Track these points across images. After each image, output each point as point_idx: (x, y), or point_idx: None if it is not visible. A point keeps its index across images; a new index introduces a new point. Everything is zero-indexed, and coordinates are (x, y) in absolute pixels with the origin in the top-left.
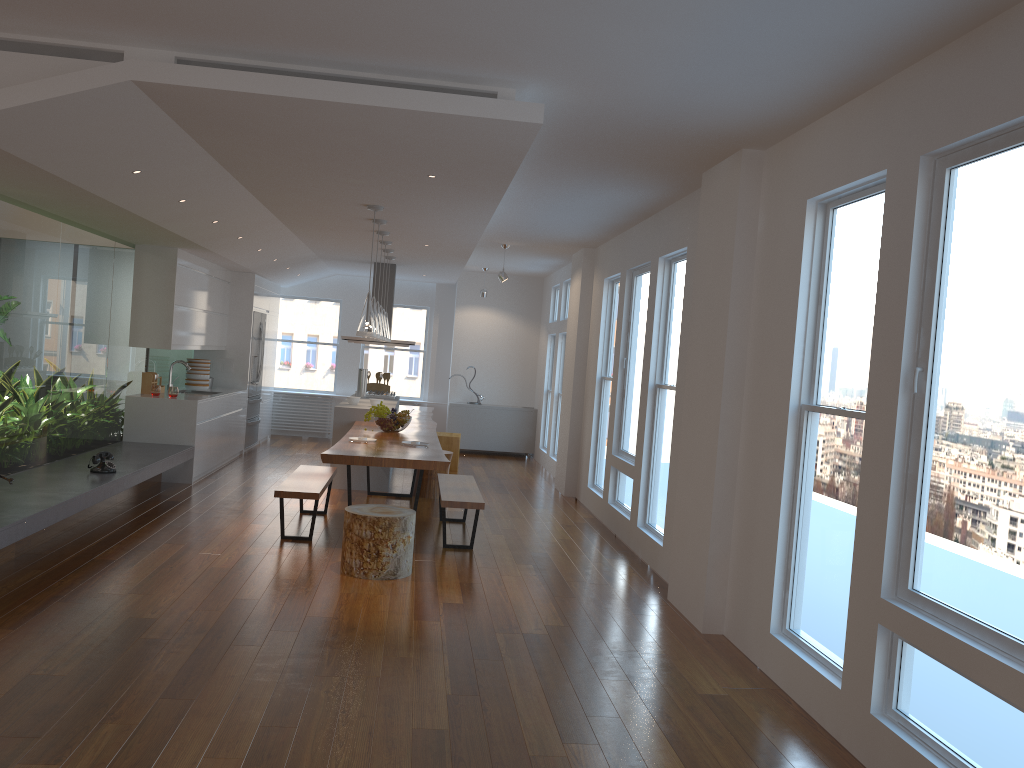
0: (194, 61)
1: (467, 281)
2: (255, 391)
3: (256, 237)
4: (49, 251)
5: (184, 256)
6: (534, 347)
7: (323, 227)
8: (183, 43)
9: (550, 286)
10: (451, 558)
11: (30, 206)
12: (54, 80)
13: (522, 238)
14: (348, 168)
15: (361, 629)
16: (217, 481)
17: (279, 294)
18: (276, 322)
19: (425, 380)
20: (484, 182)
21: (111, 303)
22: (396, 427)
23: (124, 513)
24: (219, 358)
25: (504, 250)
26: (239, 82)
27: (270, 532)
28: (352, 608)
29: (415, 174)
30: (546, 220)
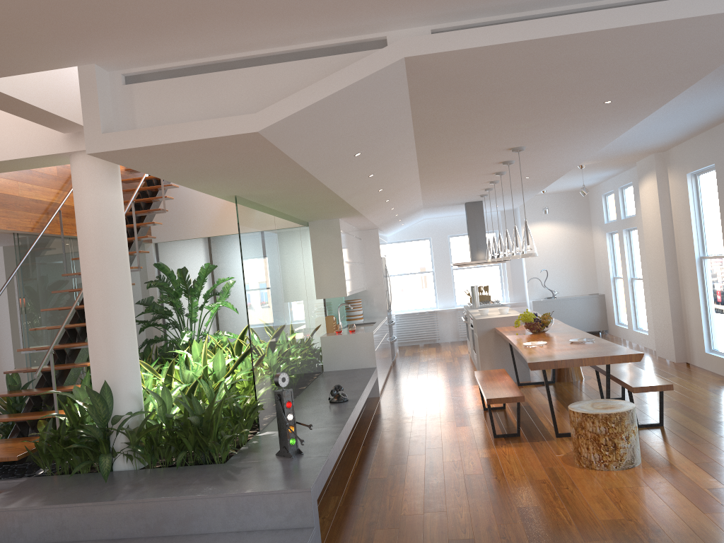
0: (446, 30)
1: (526, 204)
2: (390, 316)
3: (396, 198)
4: (271, 236)
5: (342, 224)
6: (590, 245)
7: (451, 179)
8: (444, 12)
9: (599, 194)
10: (656, 438)
11: (258, 204)
12: (339, 73)
13: (603, 156)
14: (531, 112)
15: (666, 530)
16: (395, 391)
17: (387, 242)
18: (388, 263)
19: (504, 286)
20: (655, 97)
21: (303, 269)
22: (544, 328)
23: (354, 431)
24: (362, 296)
25: (575, 171)
26: (501, 35)
27: (479, 432)
28: (631, 505)
29: (592, 103)
30: (644, 132)
